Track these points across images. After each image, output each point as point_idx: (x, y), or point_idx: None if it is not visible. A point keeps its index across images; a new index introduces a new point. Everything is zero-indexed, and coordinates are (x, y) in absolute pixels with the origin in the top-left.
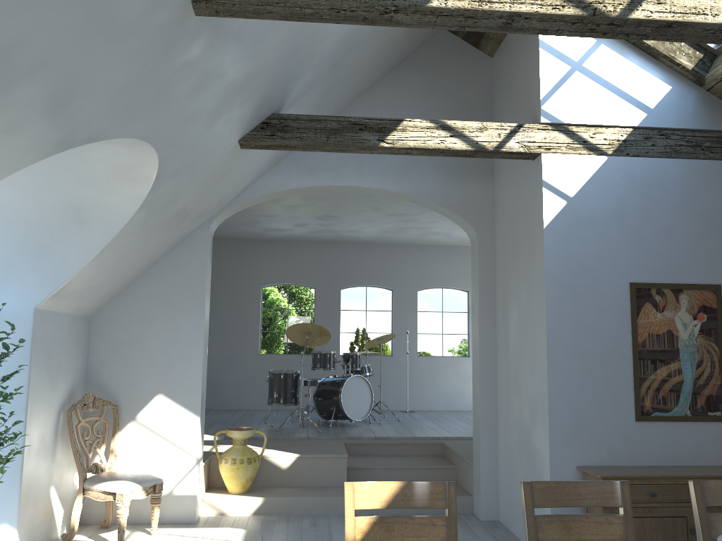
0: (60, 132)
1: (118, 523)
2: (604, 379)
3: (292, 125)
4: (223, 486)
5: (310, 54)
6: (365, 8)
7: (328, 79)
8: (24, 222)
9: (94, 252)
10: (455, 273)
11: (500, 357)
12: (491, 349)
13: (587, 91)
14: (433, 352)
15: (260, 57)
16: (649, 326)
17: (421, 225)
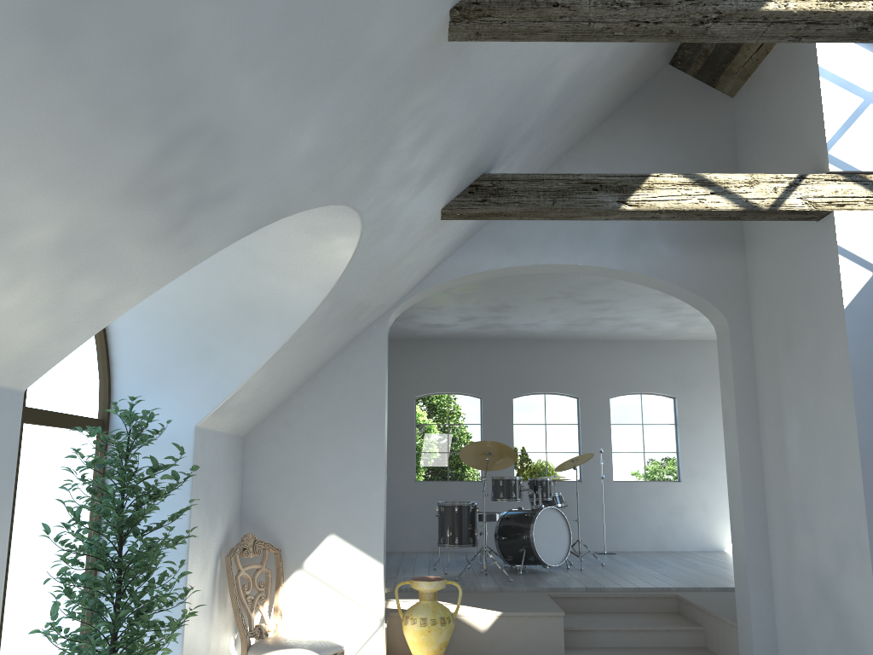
0: (279, 196)
1: None
2: None
3: (508, 187)
4: (405, 654)
5: (539, 96)
6: (676, 17)
7: (545, 130)
8: (185, 319)
9: (268, 354)
10: (657, 375)
11: (772, 481)
12: (756, 470)
13: None
14: (633, 476)
15: (492, 98)
16: None
17: (620, 314)
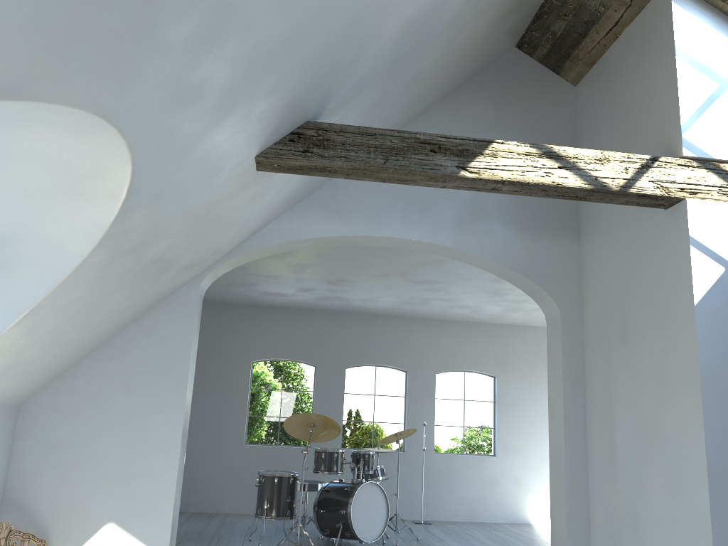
0: None
1: None
2: None
3: (335, 139)
4: None
5: (375, 30)
6: None
7: (383, 84)
8: None
9: (19, 311)
10: (480, 355)
11: (598, 483)
12: (581, 469)
13: None
14: (453, 448)
15: (311, 7)
16: None
17: (451, 296)
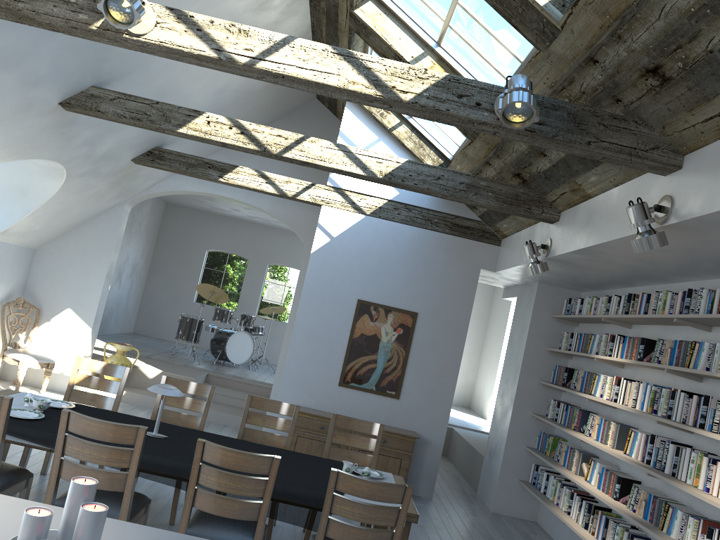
0: None
1: (17, 379)
2: (325, 355)
3: (166, 156)
4: None
5: None
6: (147, 125)
7: None
8: None
9: (28, 212)
10: None
11: None
12: None
13: None
14: None
15: None
16: (363, 329)
17: None
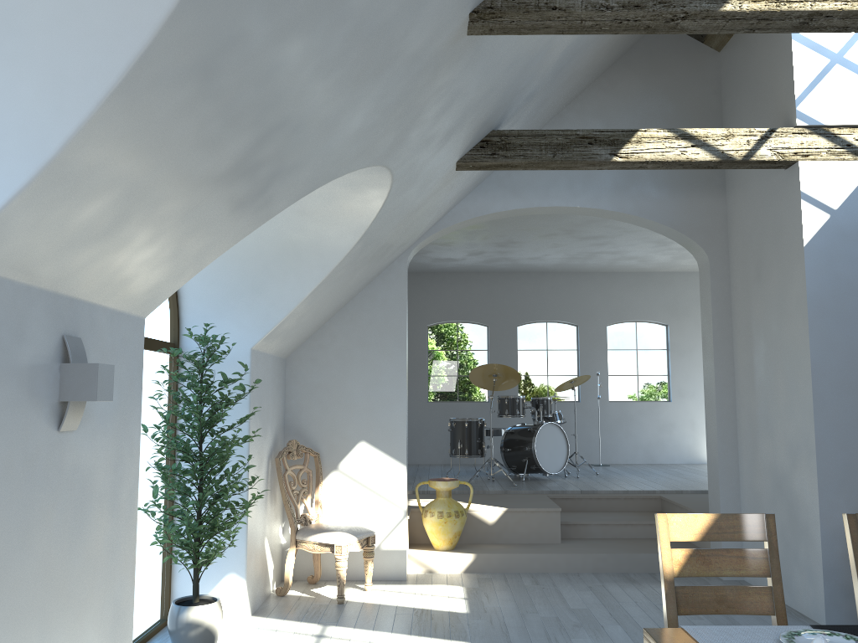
0: (333, 163)
1: (337, 576)
2: None
3: (514, 142)
4: (424, 543)
5: (541, 63)
6: (652, 16)
7: (547, 89)
8: (240, 259)
9: (310, 288)
10: (651, 304)
11: (742, 395)
12: (729, 386)
13: (850, 86)
14: (627, 397)
15: (501, 71)
16: None
17: (617, 248)
